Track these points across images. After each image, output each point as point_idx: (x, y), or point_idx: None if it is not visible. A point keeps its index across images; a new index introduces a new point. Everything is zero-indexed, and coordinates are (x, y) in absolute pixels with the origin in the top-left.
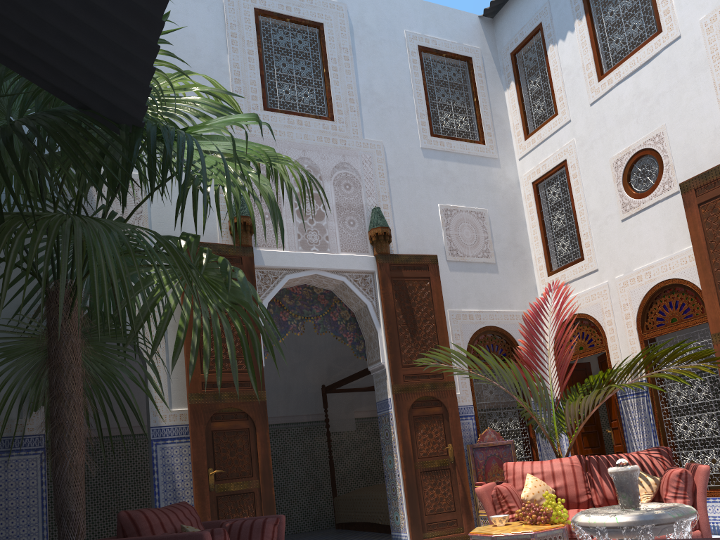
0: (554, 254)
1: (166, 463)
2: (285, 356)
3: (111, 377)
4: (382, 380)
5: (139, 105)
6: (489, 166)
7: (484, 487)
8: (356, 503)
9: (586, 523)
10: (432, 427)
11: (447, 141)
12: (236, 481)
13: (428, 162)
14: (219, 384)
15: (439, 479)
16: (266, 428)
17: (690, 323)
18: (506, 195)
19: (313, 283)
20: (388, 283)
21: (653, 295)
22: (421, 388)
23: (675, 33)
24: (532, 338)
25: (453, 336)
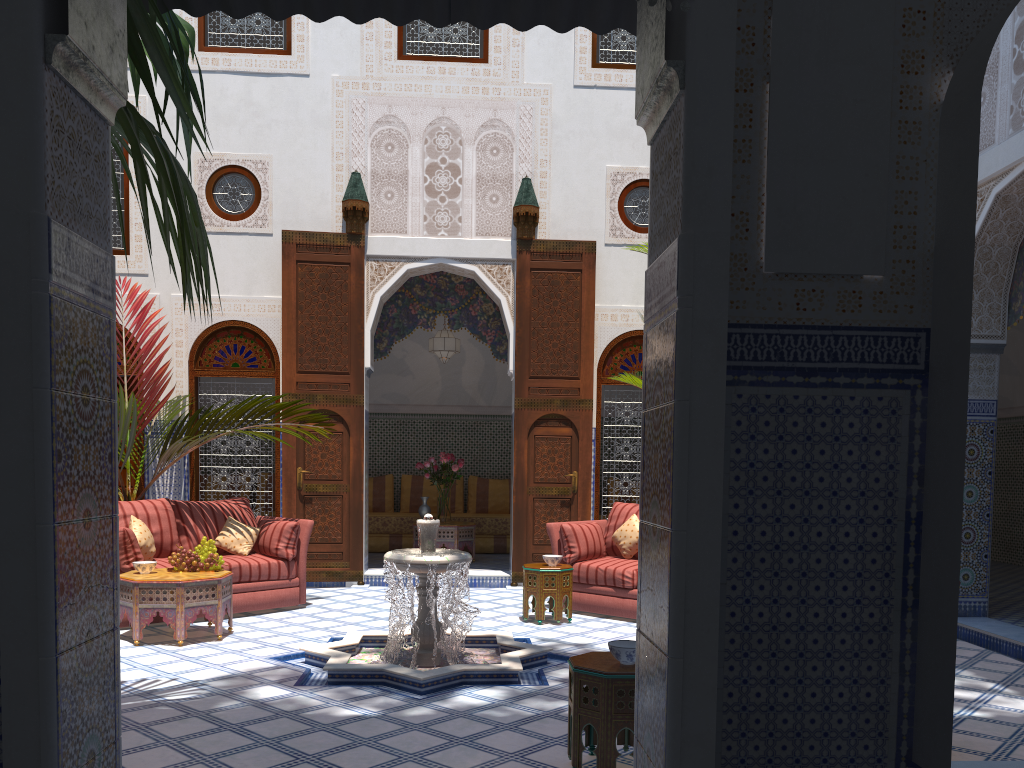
0: None
1: None
2: None
3: None
4: None
5: (209, 1)
6: None
7: None
8: None
9: (423, 561)
10: None
11: None
12: None
13: None
14: None
15: None
16: None
17: (254, 373)
18: None
19: None
20: None
21: (217, 331)
22: None
23: (305, 68)
24: None
25: None
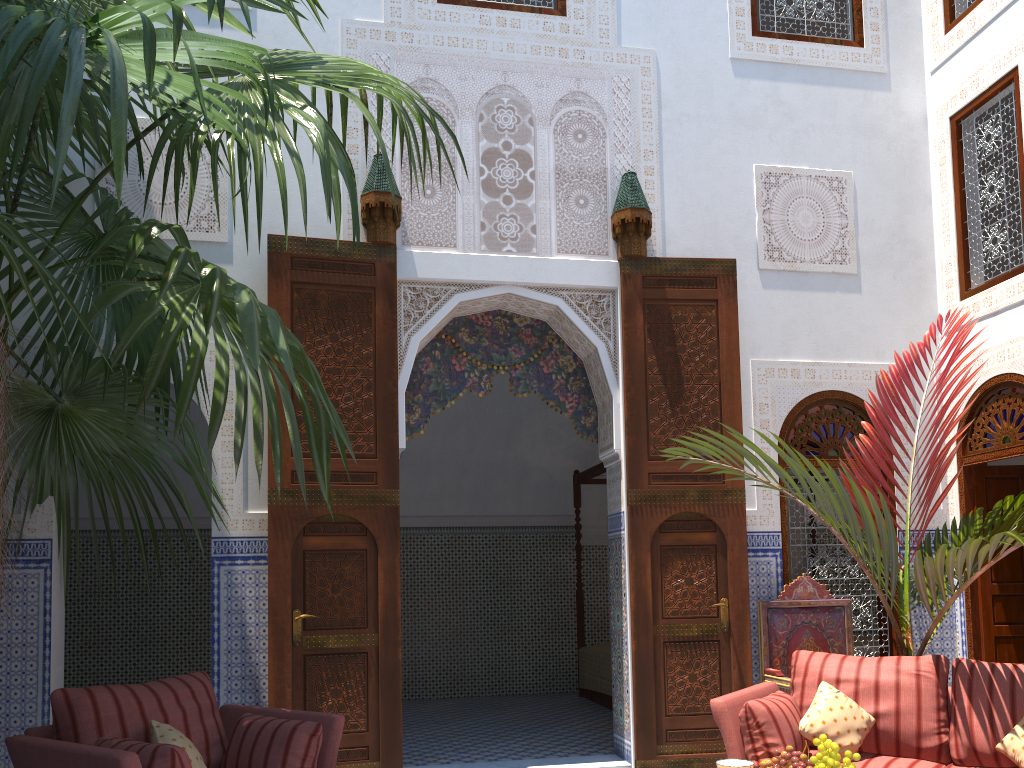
0: (979, 258)
1: (233, 596)
2: (523, 421)
3: (147, 457)
4: (616, 480)
5: None
6: (866, 89)
7: (731, 699)
8: (602, 664)
9: None
10: (693, 567)
11: (785, 44)
12: (339, 633)
13: (742, 86)
14: (279, 483)
15: (697, 656)
16: (395, 551)
17: None
18: (896, 144)
19: (511, 307)
20: (637, 310)
21: None
22: (680, 498)
23: None
24: (886, 421)
25: (755, 407)
